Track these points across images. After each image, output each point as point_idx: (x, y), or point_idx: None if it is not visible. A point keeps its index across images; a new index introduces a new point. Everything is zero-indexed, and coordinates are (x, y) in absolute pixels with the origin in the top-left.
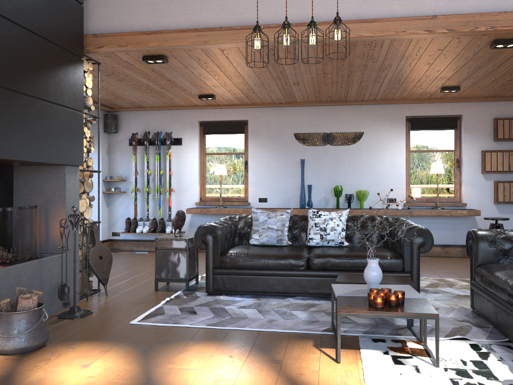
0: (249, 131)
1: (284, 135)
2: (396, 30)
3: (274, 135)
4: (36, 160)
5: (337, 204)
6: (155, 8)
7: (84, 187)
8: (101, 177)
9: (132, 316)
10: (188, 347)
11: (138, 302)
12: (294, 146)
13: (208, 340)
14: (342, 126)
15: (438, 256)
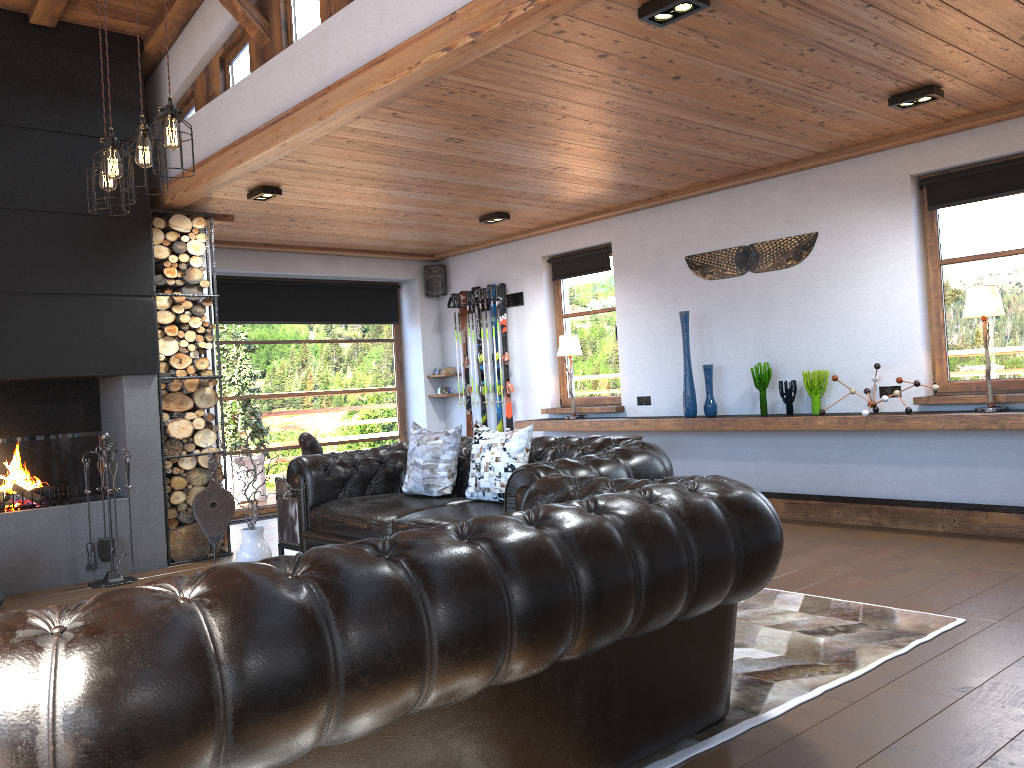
0: (614, 264)
1: (669, 262)
2: (409, 64)
3: (653, 265)
4: (45, 375)
5: (760, 406)
6: (209, 123)
7: (195, 401)
8: (424, 372)
9: None
10: None
11: None
12: (688, 283)
13: None
14: (774, 225)
15: (1015, 538)
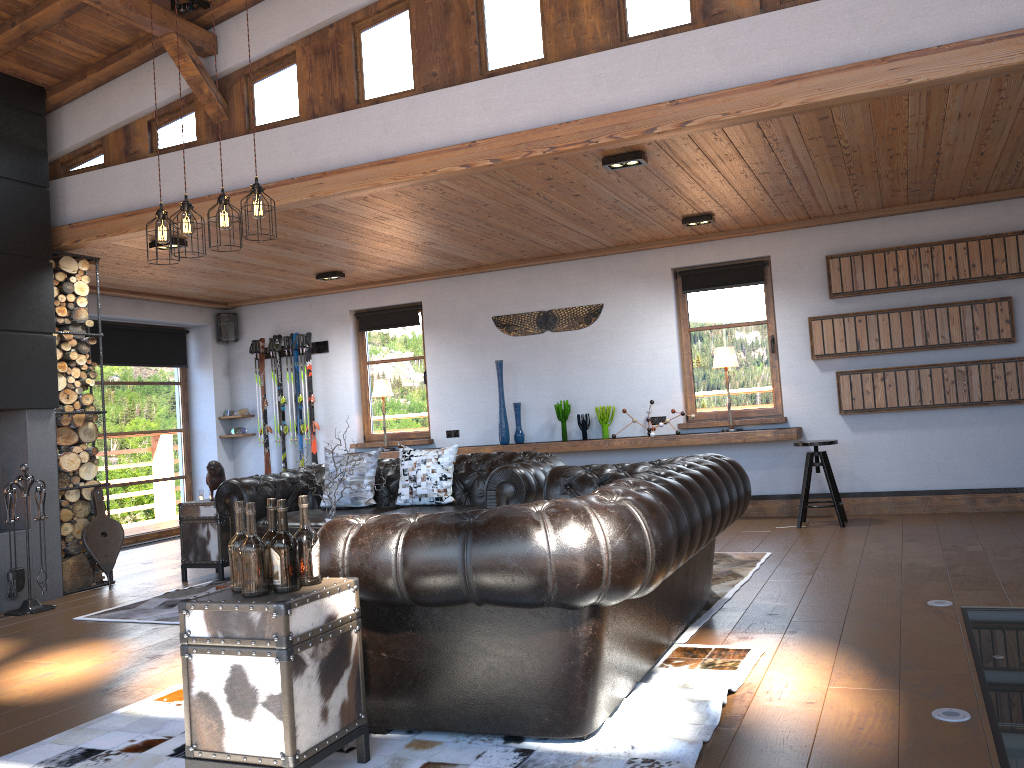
0: (425, 320)
1: (477, 321)
2: (423, 170)
3: (462, 322)
4: None
5: (562, 434)
6: (137, 178)
7: (80, 435)
8: (216, 413)
9: (94, 611)
10: (86, 643)
11: (134, 595)
12: (495, 338)
13: (124, 636)
14: (568, 296)
15: (745, 517)
